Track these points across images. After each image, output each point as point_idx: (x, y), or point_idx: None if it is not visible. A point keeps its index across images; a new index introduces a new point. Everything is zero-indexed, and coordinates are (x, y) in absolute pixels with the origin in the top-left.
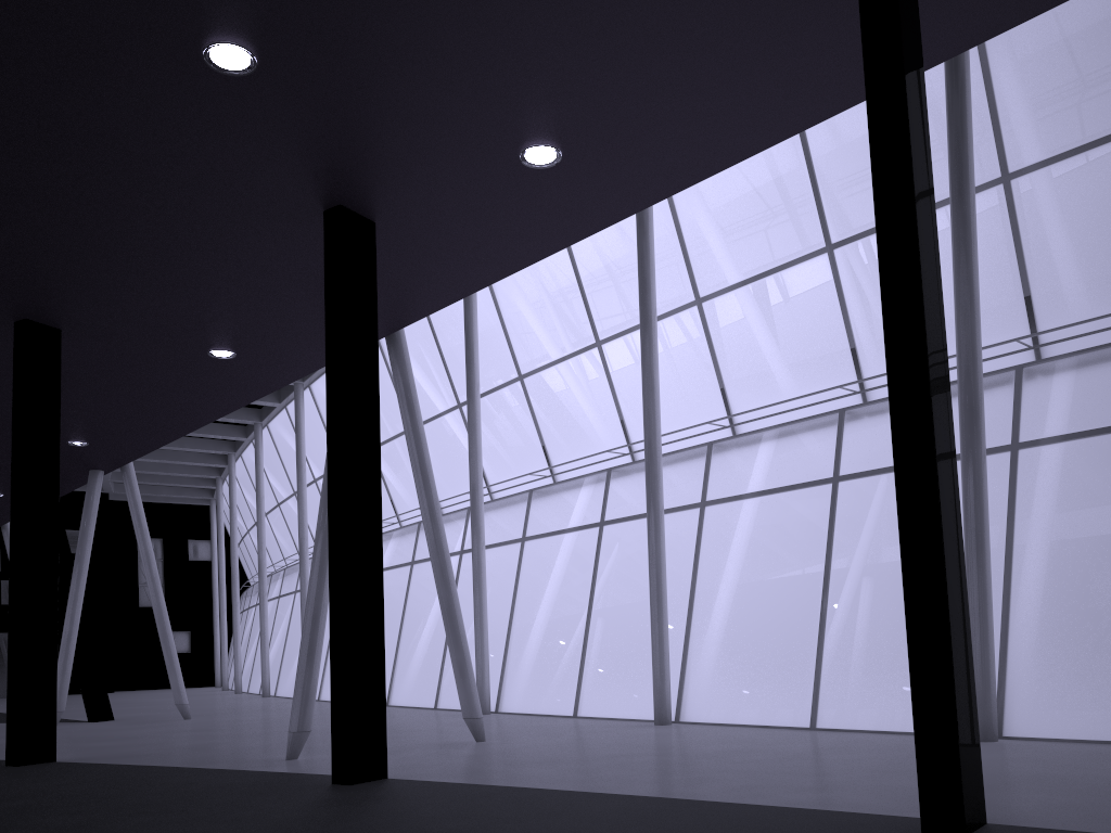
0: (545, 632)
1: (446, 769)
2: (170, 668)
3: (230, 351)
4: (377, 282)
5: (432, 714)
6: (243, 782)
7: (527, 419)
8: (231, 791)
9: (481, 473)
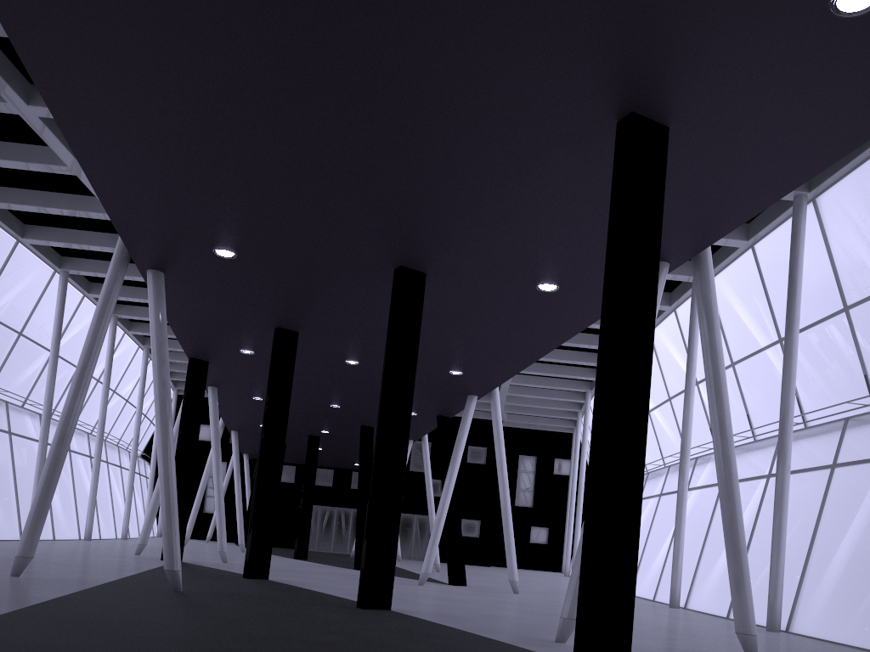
0: (849, 560)
1: None
2: (507, 551)
3: (553, 285)
4: (664, 186)
5: (721, 622)
6: None
7: (853, 353)
8: None
9: (792, 400)
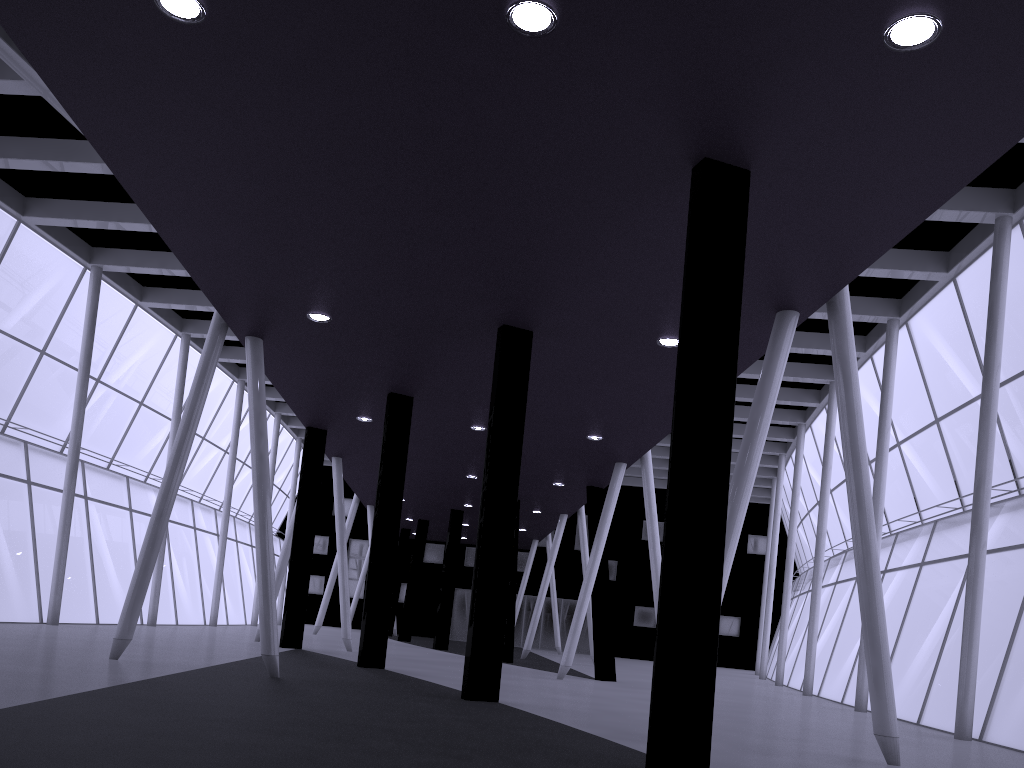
0: None
1: None
2: None
3: (675, 339)
4: (745, 235)
5: (903, 728)
6: (579, 749)
7: None
8: (551, 753)
9: (989, 463)
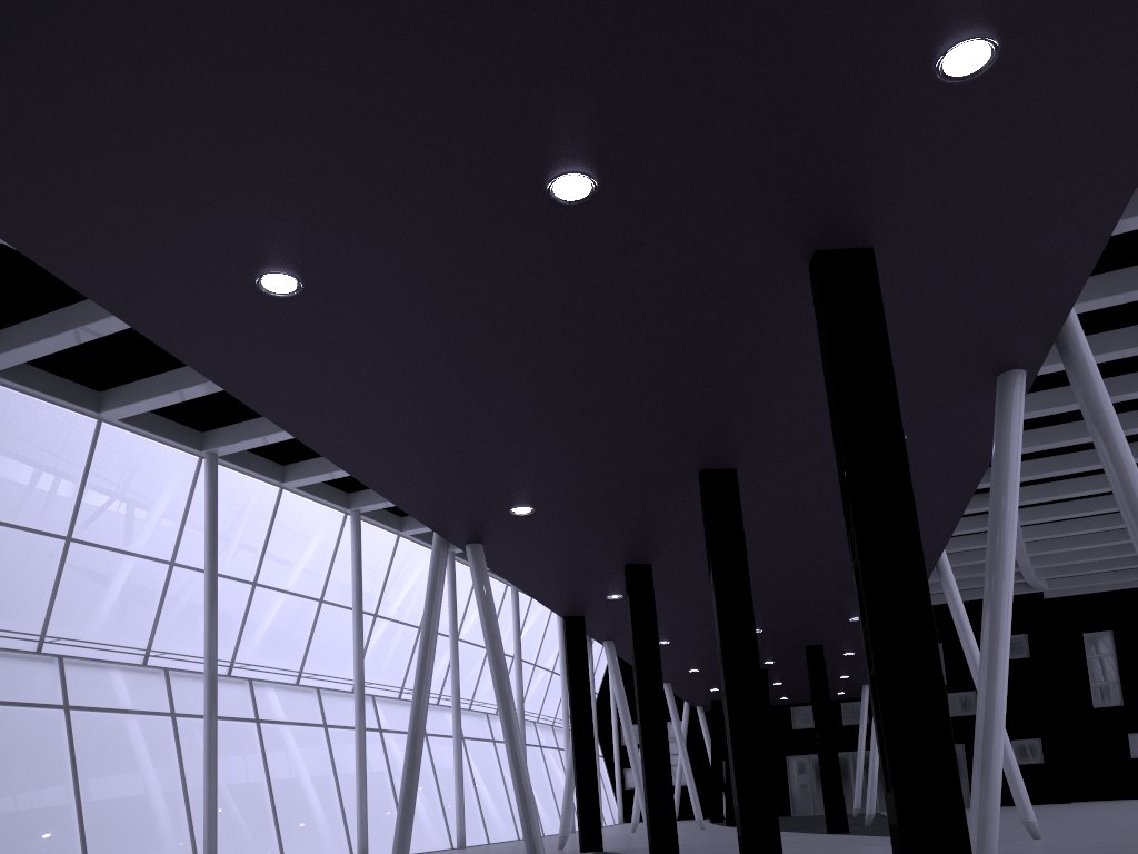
0: None
1: None
2: (1010, 781)
3: None
4: (883, 315)
5: None
6: None
7: None
8: None
9: None
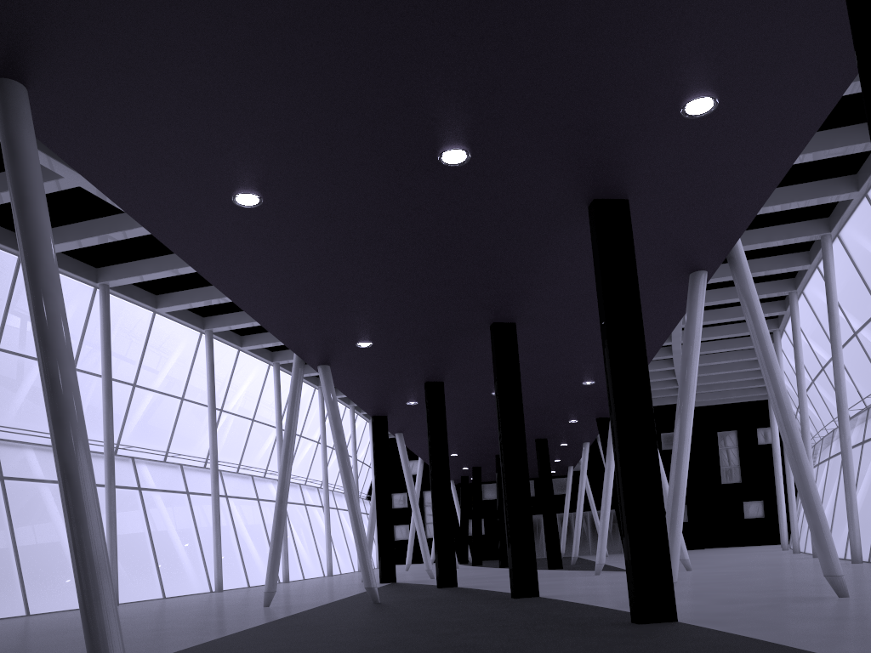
0: None
1: (739, 618)
2: None
3: None
4: (633, 243)
5: None
6: (588, 617)
7: None
8: (565, 622)
9: None
